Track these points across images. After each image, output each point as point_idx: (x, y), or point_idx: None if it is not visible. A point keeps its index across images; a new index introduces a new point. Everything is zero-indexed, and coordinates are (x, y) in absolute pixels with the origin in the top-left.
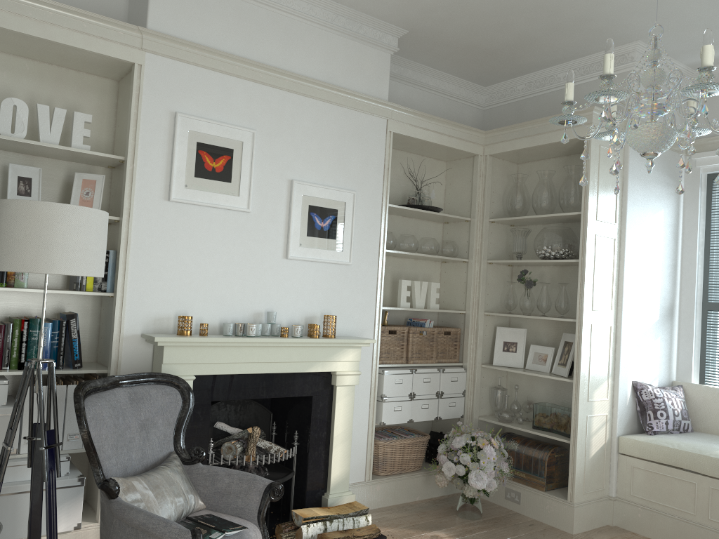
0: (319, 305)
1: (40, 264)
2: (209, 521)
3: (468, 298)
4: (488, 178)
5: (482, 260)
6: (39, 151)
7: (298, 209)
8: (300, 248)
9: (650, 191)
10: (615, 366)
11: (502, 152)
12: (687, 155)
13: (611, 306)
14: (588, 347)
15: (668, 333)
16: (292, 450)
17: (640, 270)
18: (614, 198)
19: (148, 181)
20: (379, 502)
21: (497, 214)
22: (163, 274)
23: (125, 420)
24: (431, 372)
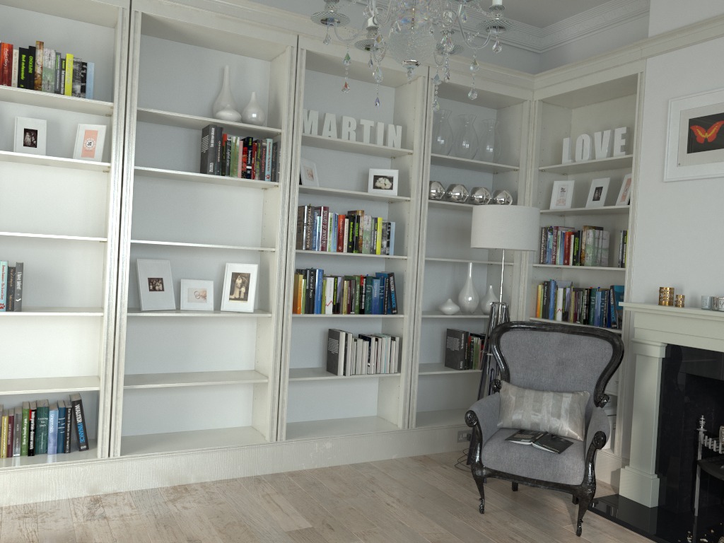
0: None
1: (473, 242)
2: (551, 439)
3: None
4: None
5: None
6: (608, 165)
7: None
8: None
9: None
10: None
11: None
12: None
13: None
14: None
15: None
16: None
17: None
18: None
19: (648, 169)
20: None
21: None
22: (661, 249)
23: (544, 353)
24: None
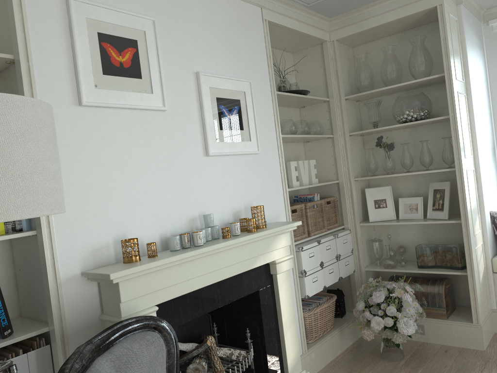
0: (242, 198)
1: None
2: None
3: (339, 169)
4: (338, 61)
5: (345, 134)
6: None
7: (208, 102)
8: (217, 143)
9: (475, 52)
10: (479, 201)
11: (349, 35)
12: (484, 23)
13: (471, 152)
14: (468, 190)
15: (495, 168)
16: (241, 347)
17: (480, 119)
18: (460, 60)
19: (51, 83)
20: (316, 368)
21: (347, 92)
22: (91, 195)
23: None
24: (329, 239)
